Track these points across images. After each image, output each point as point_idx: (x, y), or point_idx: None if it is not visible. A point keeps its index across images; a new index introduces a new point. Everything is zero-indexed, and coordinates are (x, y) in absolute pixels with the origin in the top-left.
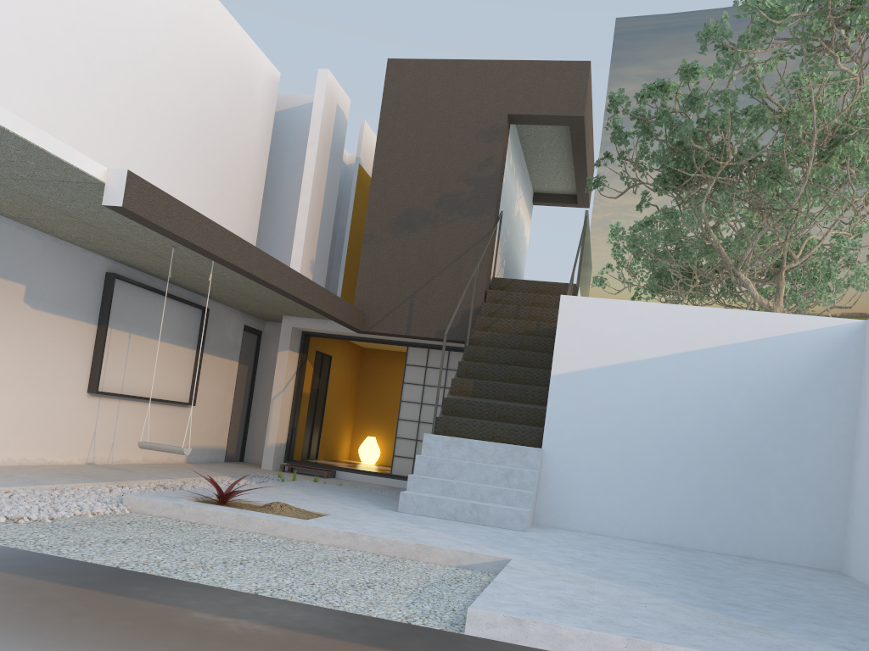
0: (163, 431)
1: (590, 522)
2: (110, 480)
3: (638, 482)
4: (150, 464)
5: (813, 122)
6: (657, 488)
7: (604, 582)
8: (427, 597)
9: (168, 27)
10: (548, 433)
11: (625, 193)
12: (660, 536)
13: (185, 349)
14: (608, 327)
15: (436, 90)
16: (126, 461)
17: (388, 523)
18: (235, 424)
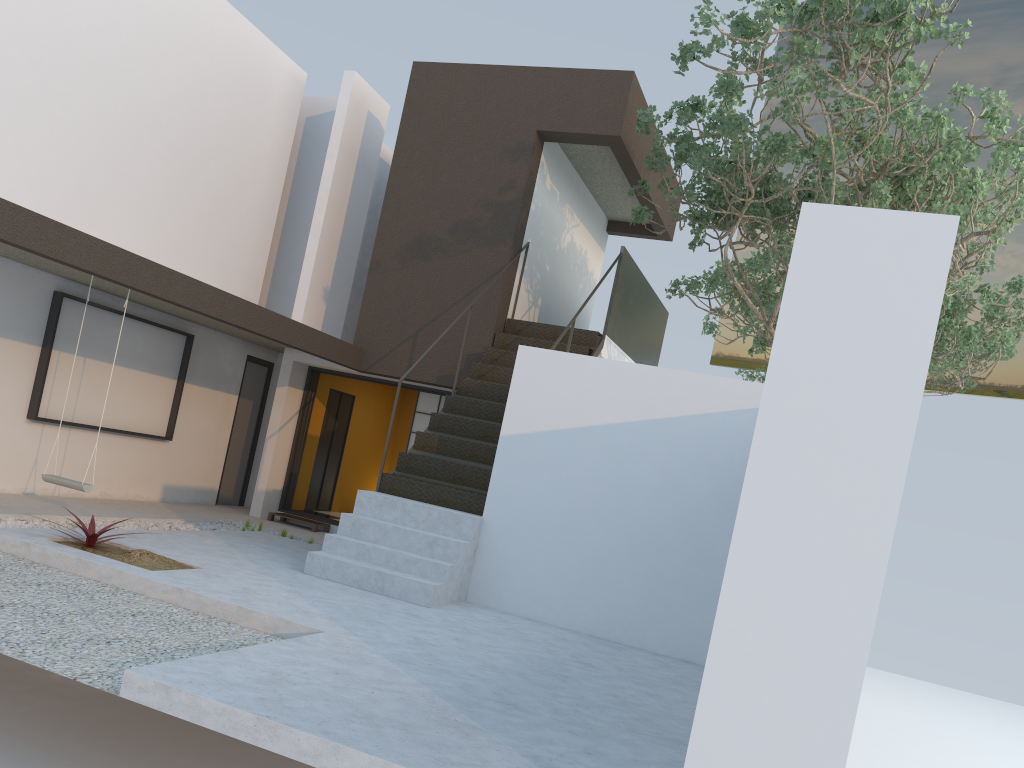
0: (129, 466)
1: (525, 605)
2: (16, 512)
3: (580, 565)
4: (107, 500)
5: (832, 157)
6: (600, 573)
7: (386, 665)
8: (159, 658)
9: (145, 25)
10: (491, 501)
11: None
12: (598, 628)
13: (161, 378)
14: (565, 385)
15: (462, 99)
16: (77, 494)
17: (255, 583)
18: (233, 464)
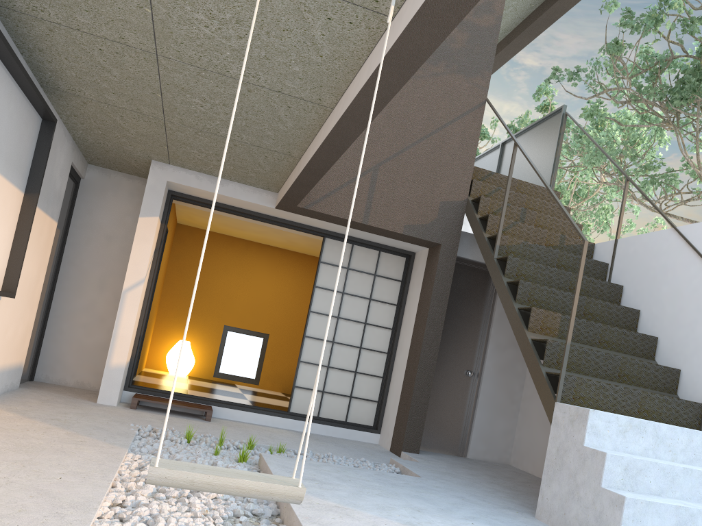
0: None
1: None
2: None
3: None
4: None
5: None
6: None
7: None
8: None
9: None
10: None
11: None
12: None
13: (12, 189)
14: None
15: None
16: None
17: None
18: (34, 323)
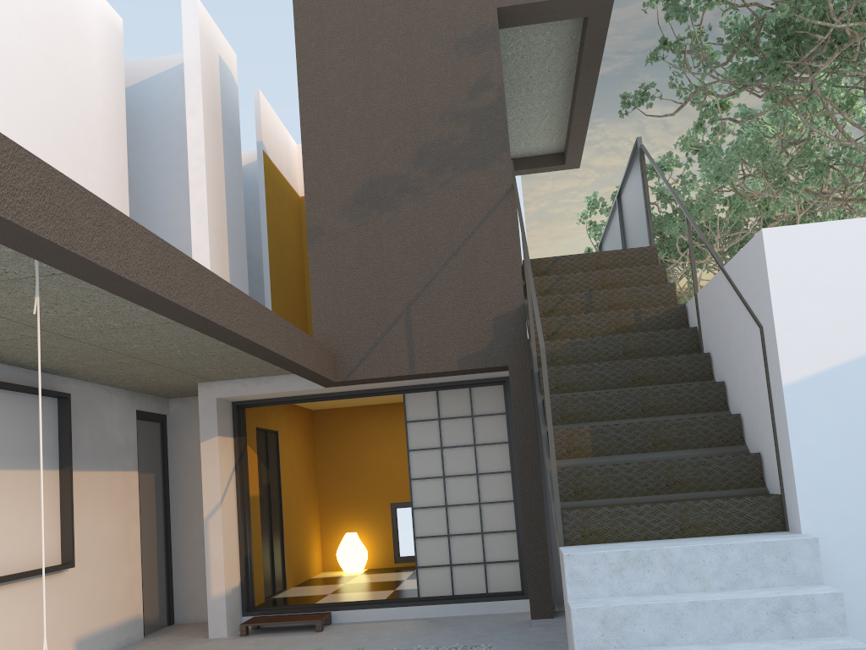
0: (20, 632)
1: None
2: None
3: None
4: None
5: None
6: None
7: None
8: None
9: None
10: (807, 501)
11: (556, 178)
12: None
13: (37, 473)
14: None
15: None
16: None
17: None
18: (150, 570)
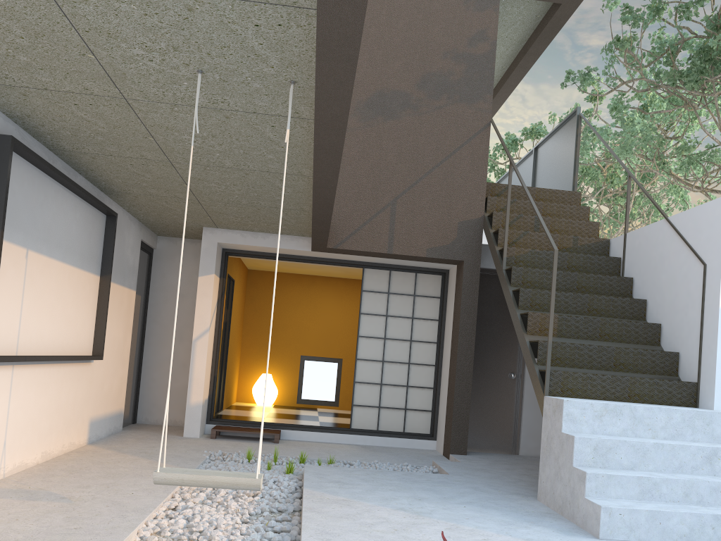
0: (64, 405)
1: None
2: None
3: None
4: (57, 464)
5: None
6: None
7: None
8: None
9: None
10: (720, 388)
11: None
12: None
13: (89, 275)
14: None
15: None
16: (21, 467)
17: None
18: (129, 375)
